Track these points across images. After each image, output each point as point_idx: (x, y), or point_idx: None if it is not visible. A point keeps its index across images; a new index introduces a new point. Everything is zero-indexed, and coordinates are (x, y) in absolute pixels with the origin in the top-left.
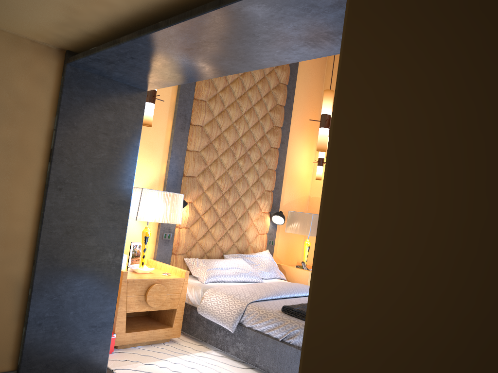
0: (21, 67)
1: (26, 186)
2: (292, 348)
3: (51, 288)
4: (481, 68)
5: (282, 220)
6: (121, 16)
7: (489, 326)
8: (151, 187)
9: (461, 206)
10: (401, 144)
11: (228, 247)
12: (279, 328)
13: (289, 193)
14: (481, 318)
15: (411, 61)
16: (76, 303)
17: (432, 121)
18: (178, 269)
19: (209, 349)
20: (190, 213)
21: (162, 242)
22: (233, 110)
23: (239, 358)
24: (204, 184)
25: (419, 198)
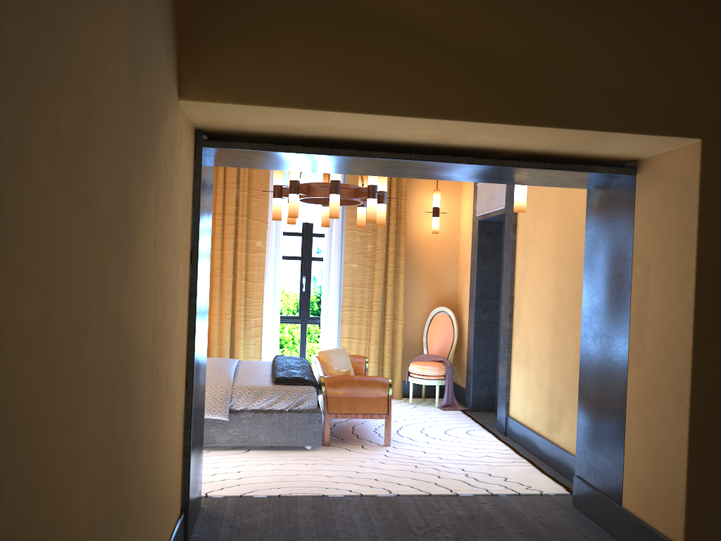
0: (187, 156)
1: (186, 297)
2: (303, 413)
3: (195, 409)
4: None
5: None
6: (356, 137)
7: None
8: None
9: None
10: (713, 293)
11: None
12: (285, 399)
13: None
14: None
15: (714, 274)
16: (198, 421)
17: (719, 288)
18: None
19: None
20: None
21: None
22: None
23: (234, 444)
24: None
25: (718, 305)
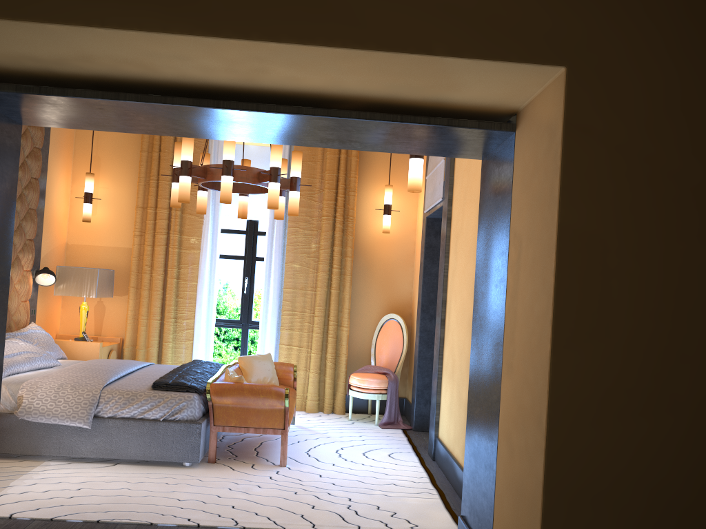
0: None
1: None
2: (180, 424)
3: None
4: (602, 257)
5: (49, 280)
6: (142, 77)
7: (608, 325)
8: None
9: (599, 295)
10: (582, 276)
11: None
12: (160, 407)
13: (47, 241)
14: (606, 323)
15: (583, 251)
16: None
17: (590, 270)
18: None
19: (41, 462)
20: None
21: None
22: None
23: (99, 457)
24: None
25: (588, 293)
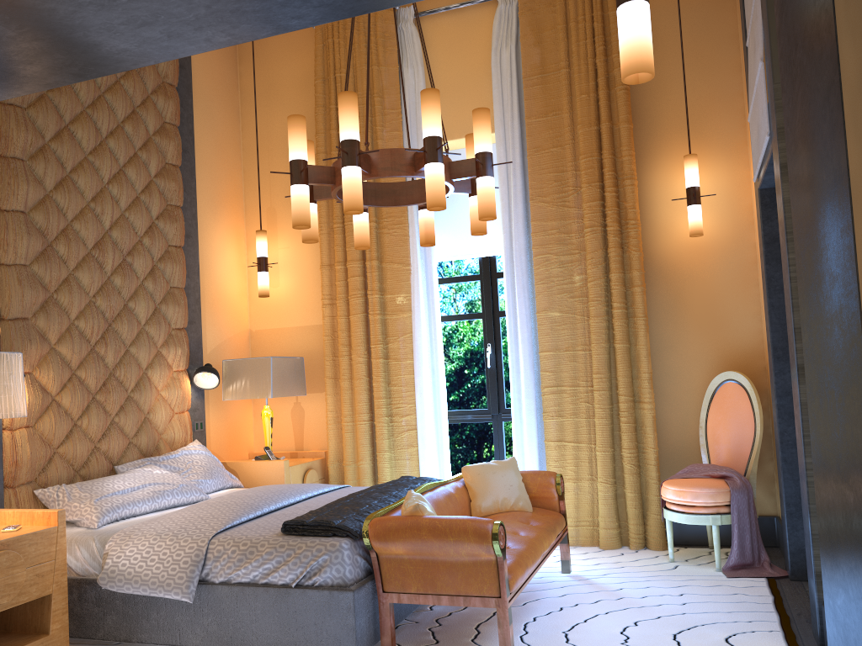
0: None
1: None
2: (321, 592)
3: None
4: None
5: (214, 380)
6: None
7: None
8: None
9: None
10: None
11: (121, 450)
12: (289, 564)
13: (215, 329)
14: None
15: None
16: None
17: None
18: (38, 512)
19: None
20: (32, 395)
21: None
22: (85, 177)
23: None
24: (51, 332)
25: None
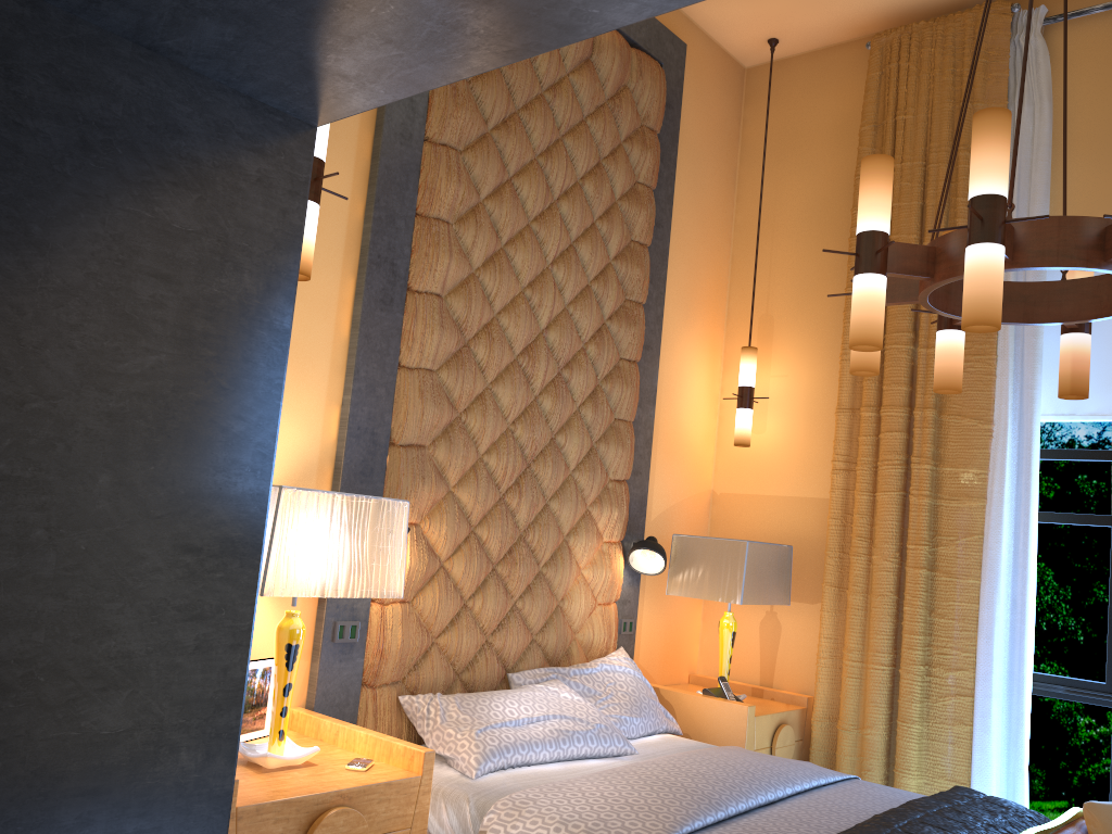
0: None
1: None
2: None
3: None
4: None
5: (656, 562)
6: None
7: None
8: (294, 483)
9: None
10: None
11: (520, 650)
12: None
13: (666, 485)
14: None
15: None
16: None
17: None
18: (398, 746)
19: None
20: (415, 558)
21: (332, 652)
22: (524, 252)
23: None
24: (451, 468)
25: None
